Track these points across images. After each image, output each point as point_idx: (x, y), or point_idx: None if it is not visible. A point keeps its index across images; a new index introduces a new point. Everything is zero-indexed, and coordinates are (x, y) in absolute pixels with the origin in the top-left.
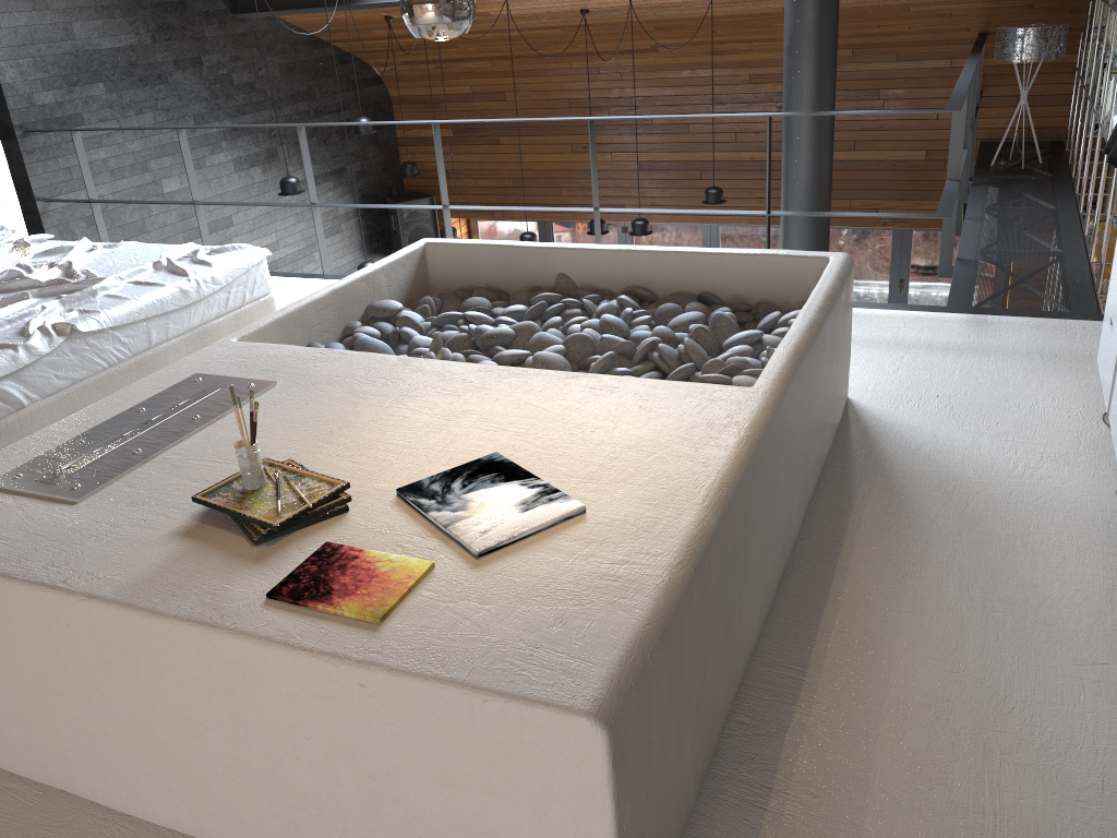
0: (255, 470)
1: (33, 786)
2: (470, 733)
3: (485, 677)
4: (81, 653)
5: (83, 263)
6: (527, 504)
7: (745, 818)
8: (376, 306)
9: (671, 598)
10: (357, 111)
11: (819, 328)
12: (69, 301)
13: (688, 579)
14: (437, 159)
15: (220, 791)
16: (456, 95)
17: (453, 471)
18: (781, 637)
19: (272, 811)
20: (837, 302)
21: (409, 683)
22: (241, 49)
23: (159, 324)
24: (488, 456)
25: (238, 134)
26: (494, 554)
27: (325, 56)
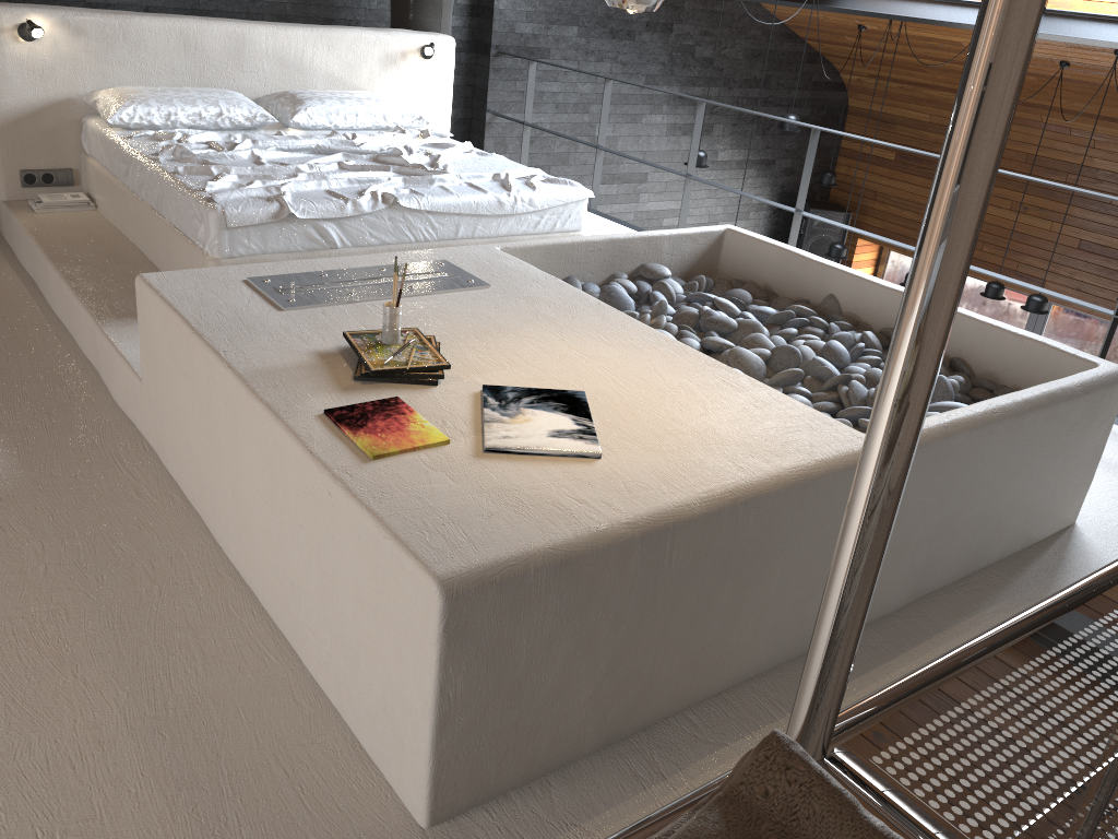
0: (391, 329)
1: (184, 502)
2: (374, 561)
3: (398, 522)
4: (217, 407)
5: (451, 160)
6: (559, 433)
7: (622, 785)
8: (647, 266)
9: (593, 543)
10: (807, 111)
11: (1004, 418)
12: (410, 181)
13: (627, 540)
14: (806, 164)
15: (259, 549)
16: (912, 120)
17: (535, 390)
18: (791, 679)
19: (278, 578)
20: (1059, 406)
21: (351, 504)
22: (713, 26)
23: (469, 222)
24: (573, 391)
25: (681, 102)
26: (499, 455)
27: (794, 51)
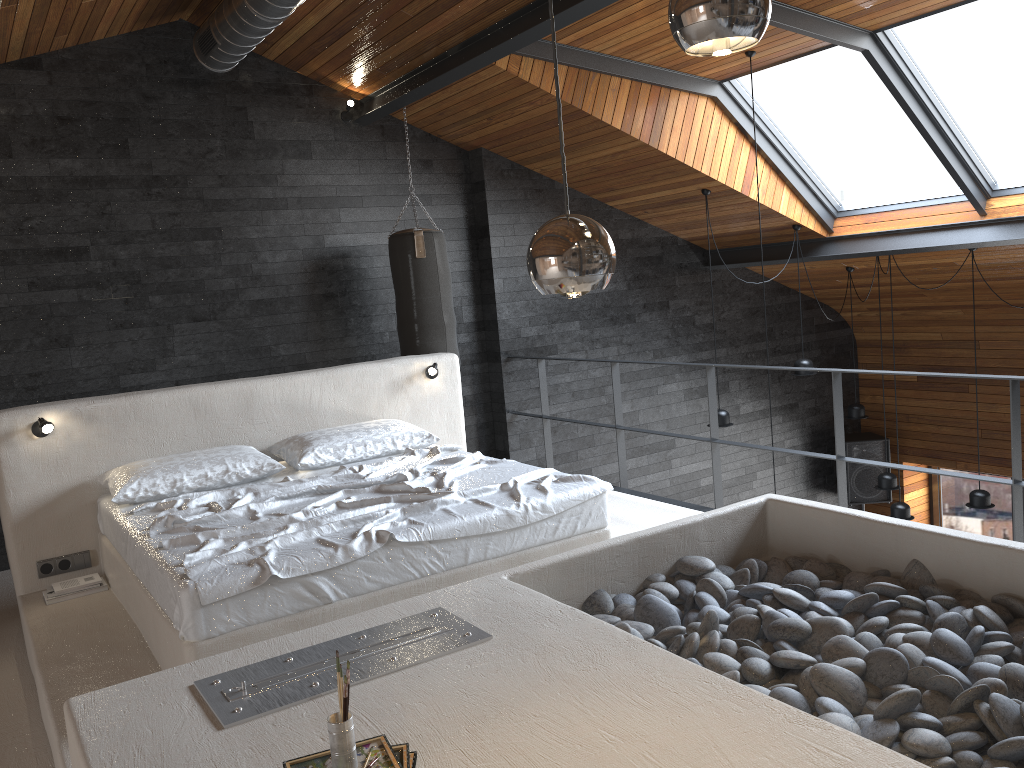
0: (341, 752)
1: None
2: None
3: None
4: None
5: (459, 475)
6: None
7: None
8: (685, 561)
9: None
10: (817, 352)
11: None
12: (409, 510)
13: None
14: (835, 408)
15: None
16: (924, 341)
17: None
18: None
19: None
20: None
21: None
22: (707, 295)
23: (479, 543)
24: None
25: (692, 368)
26: None
27: (790, 301)
